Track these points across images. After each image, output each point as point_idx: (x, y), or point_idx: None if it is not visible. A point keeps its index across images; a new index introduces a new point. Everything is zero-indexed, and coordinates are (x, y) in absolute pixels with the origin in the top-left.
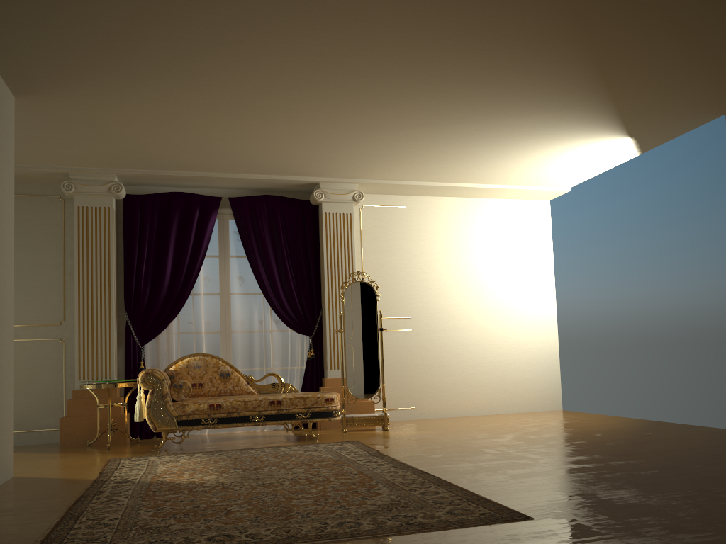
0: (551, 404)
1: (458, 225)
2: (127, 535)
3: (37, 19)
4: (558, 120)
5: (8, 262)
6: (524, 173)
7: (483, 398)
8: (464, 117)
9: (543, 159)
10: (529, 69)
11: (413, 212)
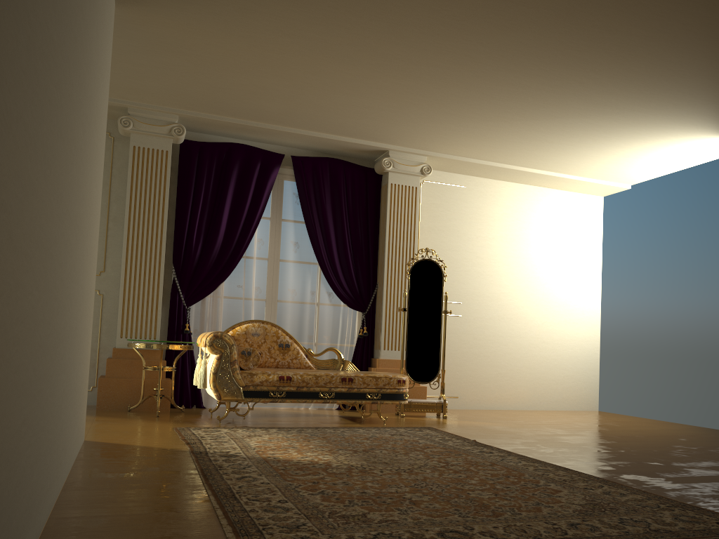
0: (588, 404)
1: (514, 212)
2: (330, 524)
3: None
4: (674, 108)
5: (100, 193)
6: (598, 164)
7: (525, 392)
8: (583, 93)
9: (627, 151)
10: (688, 45)
11: (472, 193)
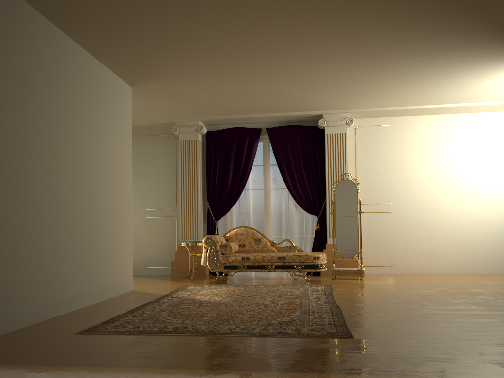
0: None
1: (430, 135)
2: (143, 322)
3: (123, 50)
4: (477, 57)
5: (127, 177)
6: (475, 94)
7: (448, 261)
8: (400, 65)
9: (485, 83)
10: (428, 29)
11: (395, 128)
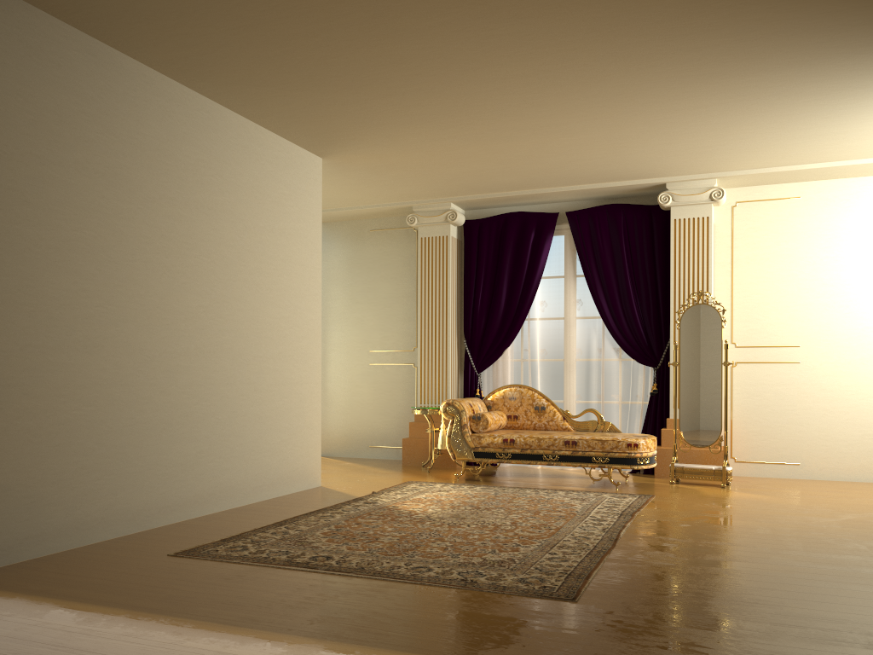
0: None
1: None
2: (278, 543)
3: (285, 106)
4: None
5: (311, 306)
6: None
7: None
8: (779, 92)
9: None
10: (806, 27)
11: (812, 203)
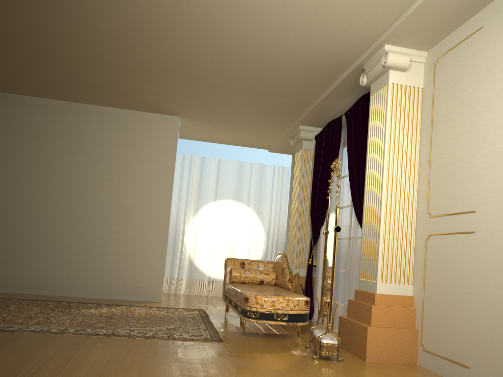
0: None
1: None
2: None
3: (95, 96)
4: None
5: (161, 198)
6: None
7: None
8: None
9: None
10: None
11: (491, 28)
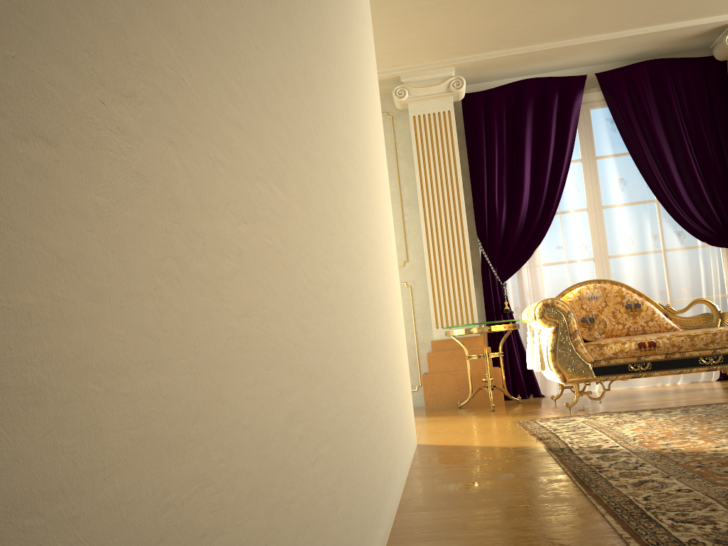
0: None
1: None
2: None
3: None
4: None
5: (383, 153)
6: None
7: None
8: None
9: None
10: None
11: None
